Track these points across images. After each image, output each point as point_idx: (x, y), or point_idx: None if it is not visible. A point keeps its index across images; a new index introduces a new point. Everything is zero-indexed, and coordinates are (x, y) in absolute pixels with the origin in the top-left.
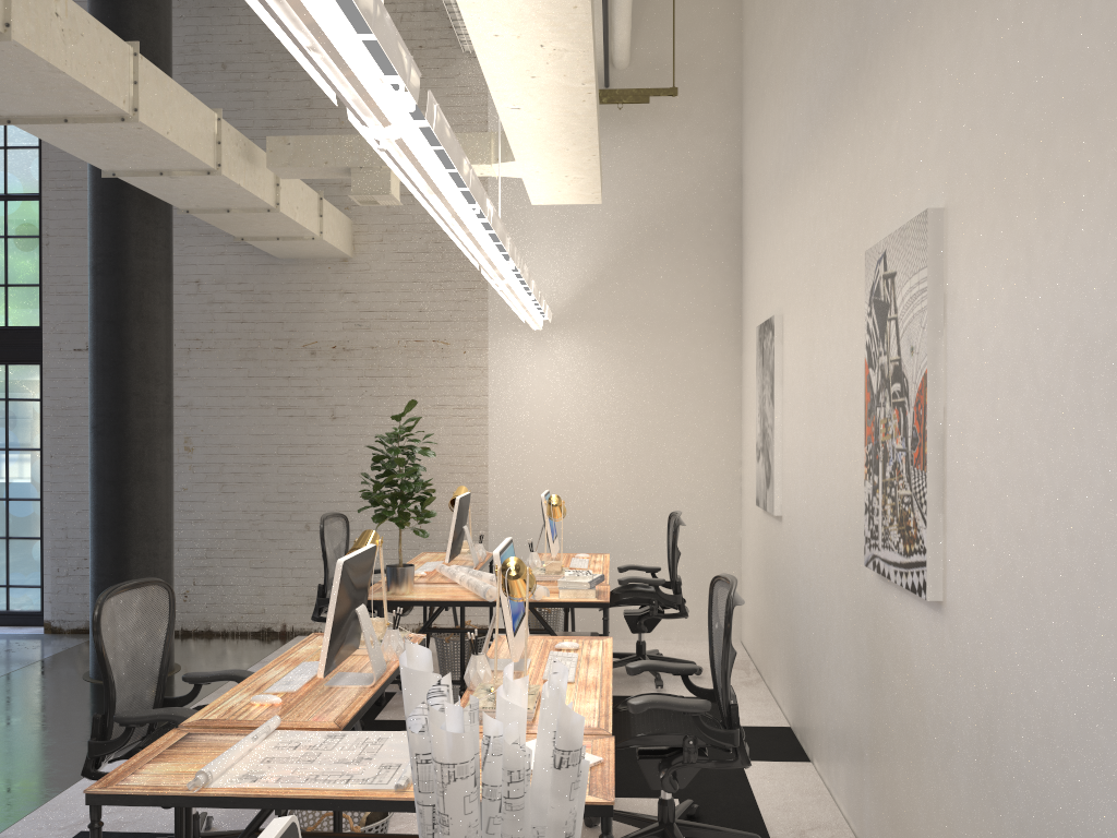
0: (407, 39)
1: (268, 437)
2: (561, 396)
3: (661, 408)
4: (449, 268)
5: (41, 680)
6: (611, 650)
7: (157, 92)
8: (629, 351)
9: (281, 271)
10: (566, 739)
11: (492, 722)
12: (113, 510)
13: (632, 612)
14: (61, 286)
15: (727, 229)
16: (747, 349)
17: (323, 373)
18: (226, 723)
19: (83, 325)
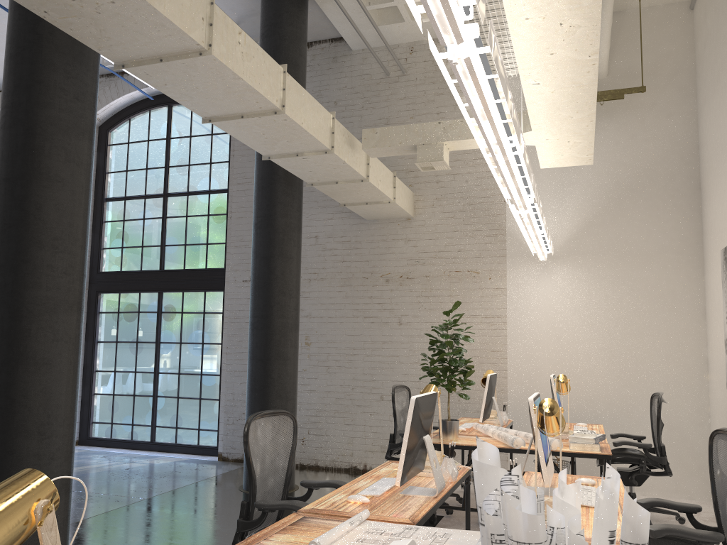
0: (450, 75)
1: (357, 336)
2: (560, 309)
3: (639, 317)
4: (479, 222)
5: (214, 488)
6: (623, 487)
7: (296, 97)
8: (613, 276)
9: (368, 227)
10: (633, 532)
11: (555, 515)
12: (261, 378)
13: (623, 469)
14: (237, 242)
15: (688, 184)
16: (710, 271)
17: (393, 294)
18: (330, 512)
19: (248, 266)
